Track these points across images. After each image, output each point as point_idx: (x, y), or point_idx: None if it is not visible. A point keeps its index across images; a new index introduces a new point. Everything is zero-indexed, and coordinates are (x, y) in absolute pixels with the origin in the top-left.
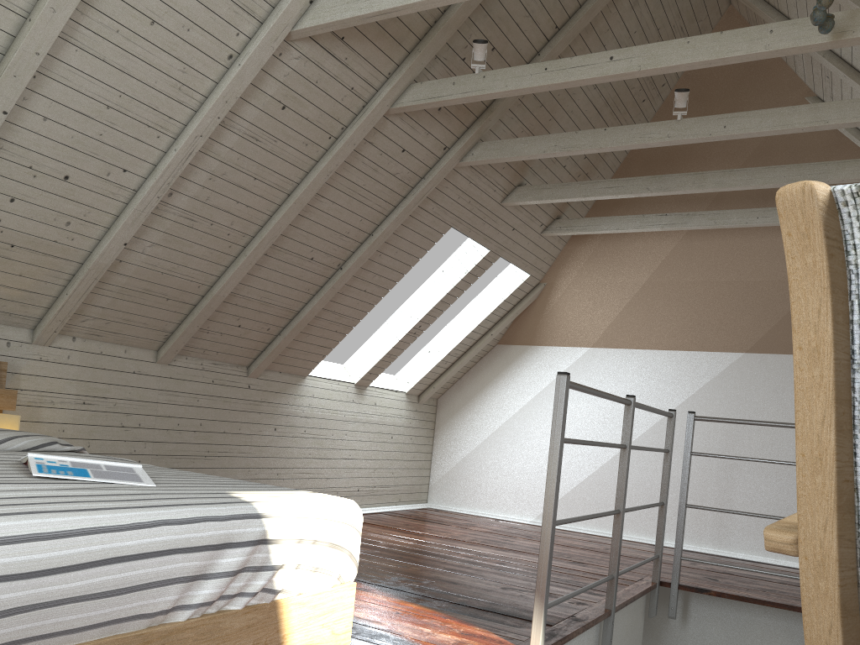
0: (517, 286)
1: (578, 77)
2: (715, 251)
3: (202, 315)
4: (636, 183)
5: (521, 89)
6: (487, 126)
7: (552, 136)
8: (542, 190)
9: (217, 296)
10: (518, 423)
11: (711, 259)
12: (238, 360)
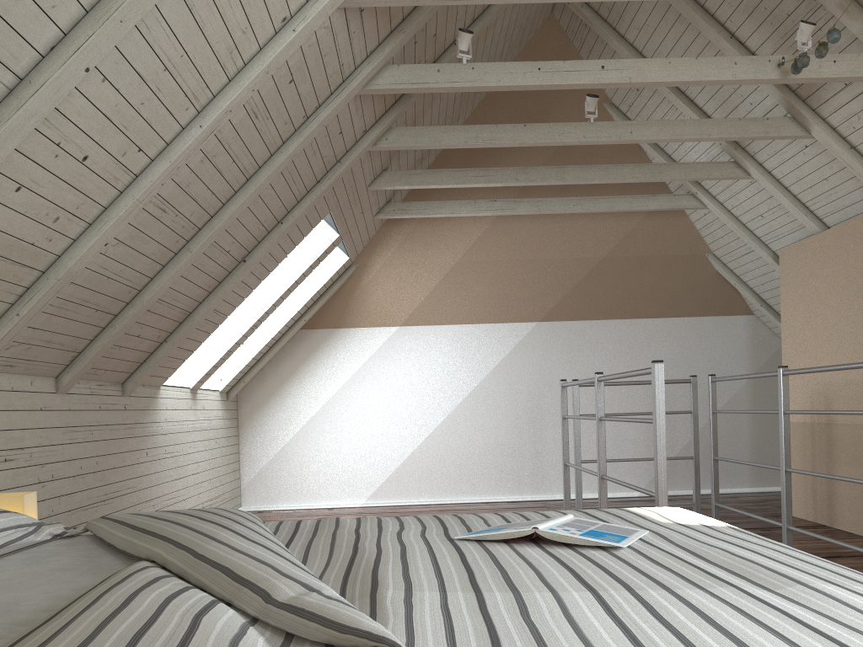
0: (337, 269)
1: (573, 81)
2: (520, 233)
3: (125, 327)
4: (505, 173)
5: (515, 86)
6: (403, 111)
7: (472, 127)
8: (411, 175)
9: (147, 302)
10: (334, 408)
11: (517, 241)
12: (118, 377)
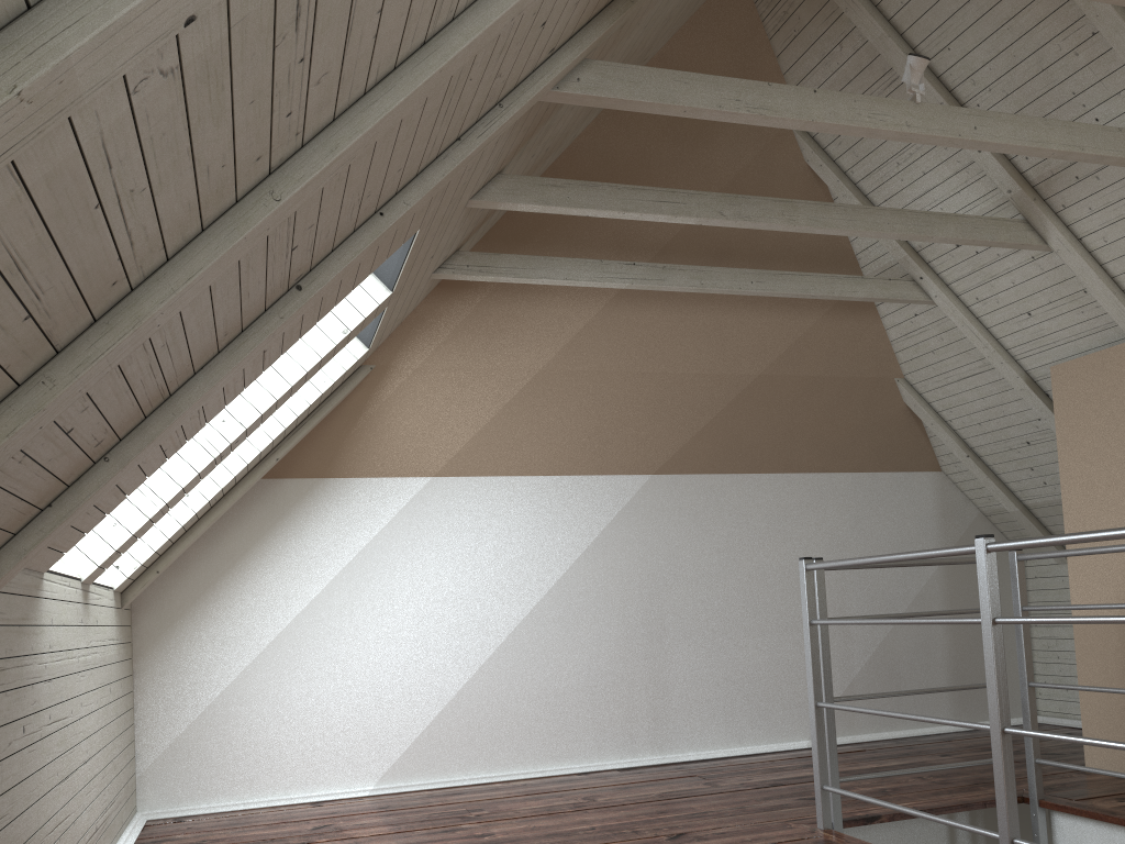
0: (347, 369)
1: None
2: (645, 328)
3: (79, 387)
4: (703, 201)
5: None
6: (612, 30)
7: (729, 81)
8: (548, 187)
9: (150, 322)
10: (319, 620)
11: (638, 340)
12: None
